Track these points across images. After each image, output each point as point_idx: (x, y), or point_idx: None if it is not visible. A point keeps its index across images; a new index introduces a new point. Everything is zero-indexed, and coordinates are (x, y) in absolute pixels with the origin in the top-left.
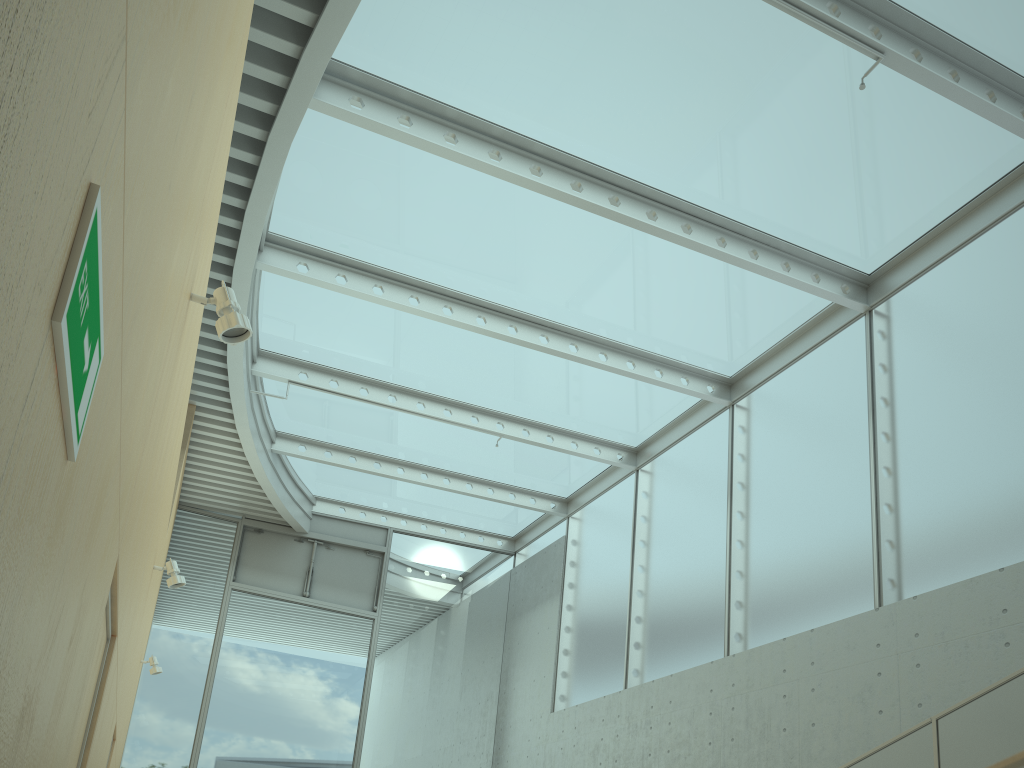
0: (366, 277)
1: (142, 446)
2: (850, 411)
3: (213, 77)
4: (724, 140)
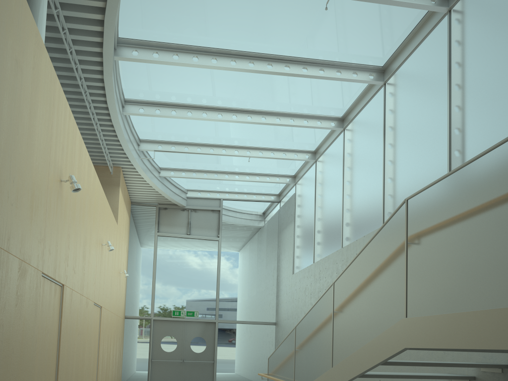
0: (168, 108)
1: (42, 243)
2: (378, 134)
3: (29, 152)
4: (288, 31)
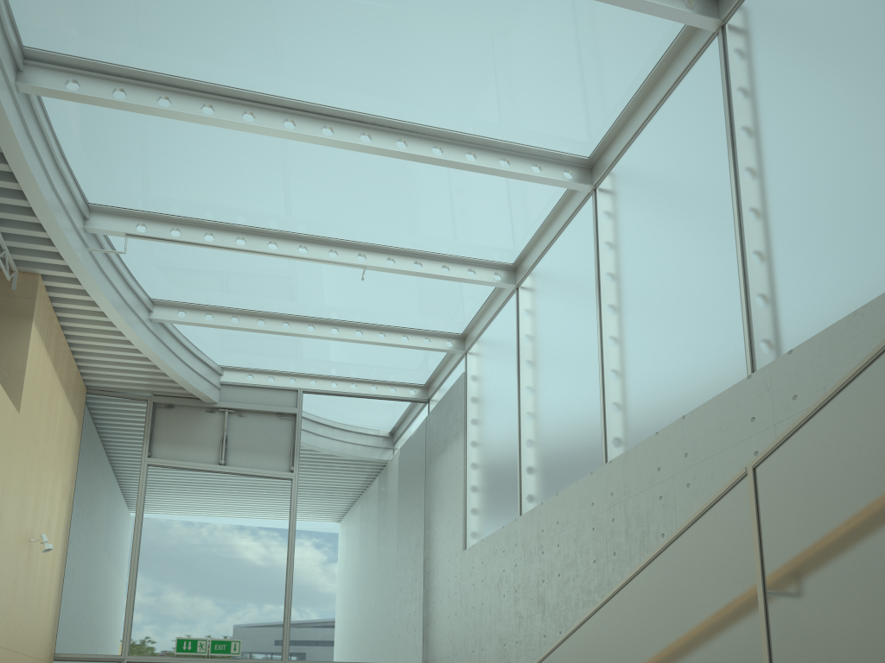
0: (149, 89)
1: None
2: (709, 153)
3: None
4: None
